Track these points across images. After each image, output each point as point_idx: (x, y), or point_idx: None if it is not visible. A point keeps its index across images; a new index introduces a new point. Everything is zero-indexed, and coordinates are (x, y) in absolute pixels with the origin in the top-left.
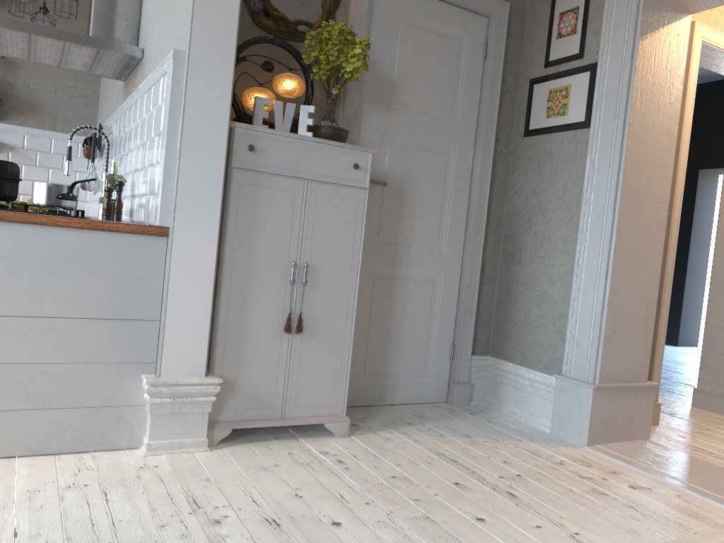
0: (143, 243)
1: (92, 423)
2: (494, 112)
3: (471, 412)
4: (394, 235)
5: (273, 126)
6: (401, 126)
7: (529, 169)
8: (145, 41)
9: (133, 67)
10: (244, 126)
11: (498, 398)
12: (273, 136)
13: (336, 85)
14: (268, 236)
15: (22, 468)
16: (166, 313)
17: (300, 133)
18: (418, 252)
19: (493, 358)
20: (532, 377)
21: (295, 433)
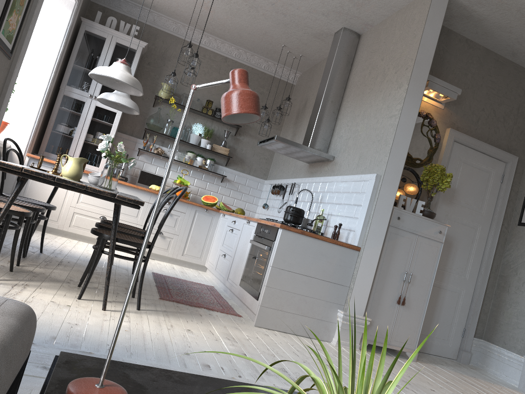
0: (349, 252)
1: (316, 326)
2: (503, 210)
3: (471, 368)
4: (443, 265)
5: (402, 206)
6: (455, 211)
7: (519, 243)
8: (336, 153)
9: (322, 161)
10: (397, 208)
11: (485, 364)
12: (408, 214)
13: (434, 192)
14: (397, 258)
15: (294, 338)
16: (354, 284)
17: (416, 213)
18: (454, 276)
19: (485, 341)
20: (510, 355)
21: (390, 354)
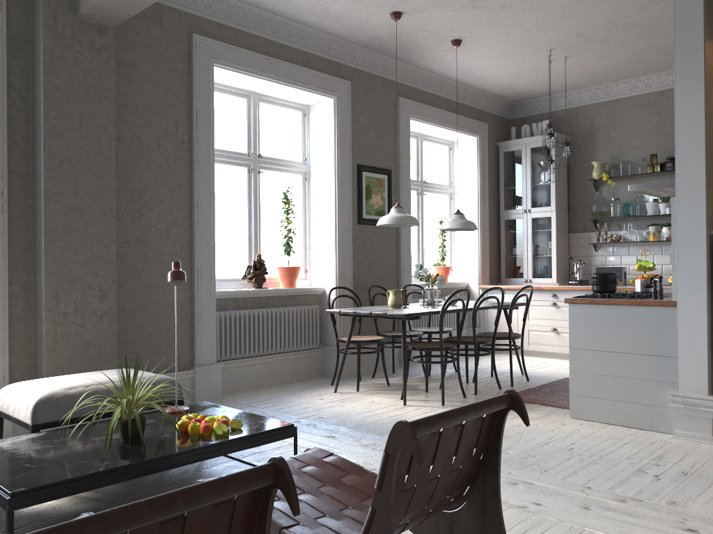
0: (664, 311)
1: (646, 413)
2: None
3: None
4: None
5: None
6: None
7: None
8: None
9: None
10: None
11: None
12: None
13: None
14: None
15: (608, 428)
16: (678, 353)
17: None
18: None
19: None
20: None
21: None
